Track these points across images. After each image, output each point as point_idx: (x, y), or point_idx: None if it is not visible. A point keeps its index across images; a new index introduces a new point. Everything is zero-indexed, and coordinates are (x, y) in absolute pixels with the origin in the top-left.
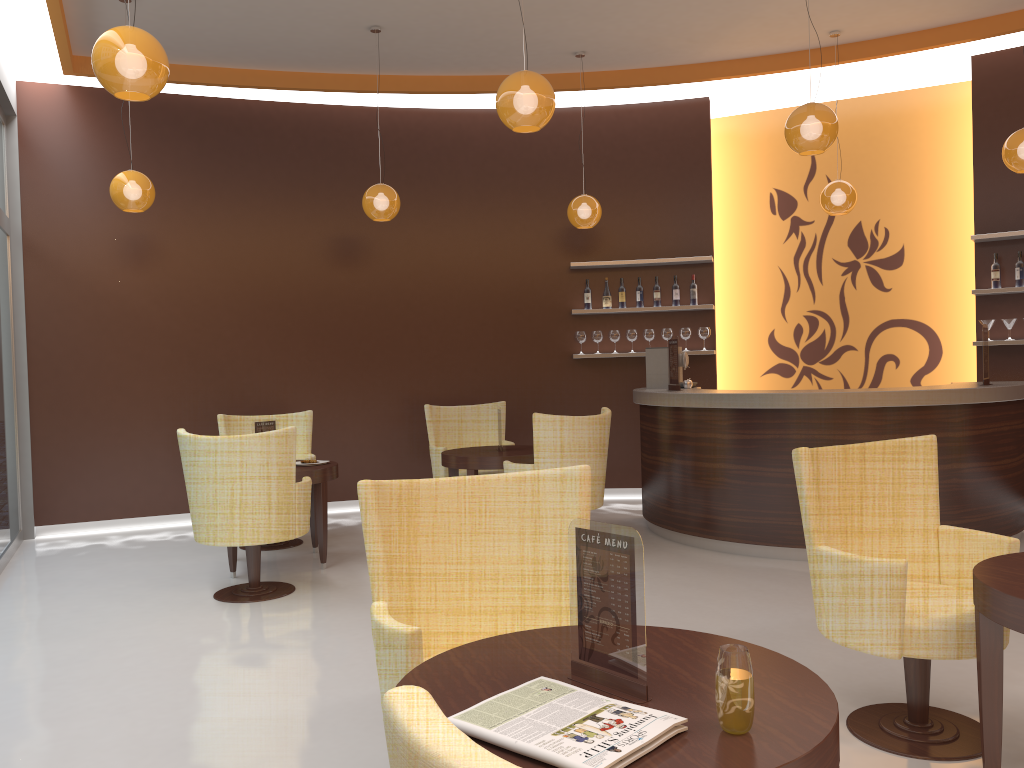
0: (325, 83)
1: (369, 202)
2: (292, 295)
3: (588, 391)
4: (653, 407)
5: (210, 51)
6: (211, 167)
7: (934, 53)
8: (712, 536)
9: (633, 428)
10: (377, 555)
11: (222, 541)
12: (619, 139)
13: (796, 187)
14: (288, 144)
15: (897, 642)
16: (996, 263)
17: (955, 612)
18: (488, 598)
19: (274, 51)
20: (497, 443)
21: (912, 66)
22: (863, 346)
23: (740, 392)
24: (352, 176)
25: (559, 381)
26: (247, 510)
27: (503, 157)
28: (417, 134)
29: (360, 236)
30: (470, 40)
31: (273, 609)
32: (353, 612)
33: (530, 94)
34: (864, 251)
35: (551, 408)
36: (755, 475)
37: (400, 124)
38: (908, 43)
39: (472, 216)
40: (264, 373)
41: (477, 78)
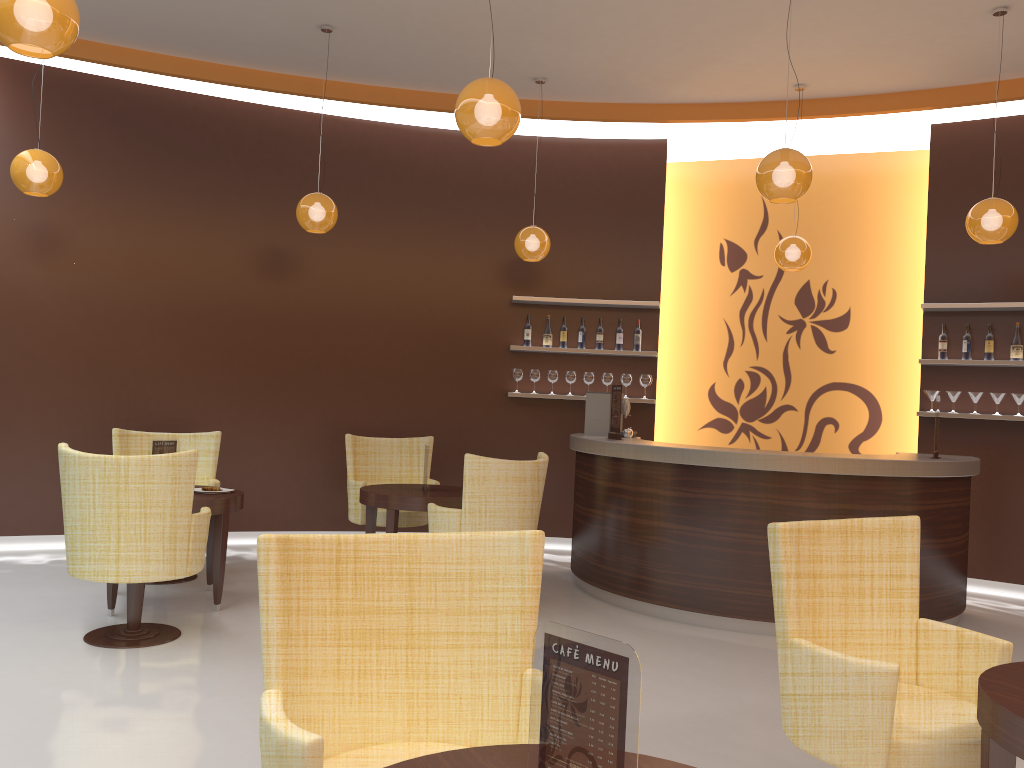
0: (267, 82)
1: (304, 211)
2: (211, 304)
3: (521, 432)
4: (591, 455)
5: (143, 33)
6: (133, 158)
7: (895, 118)
8: (646, 599)
9: (565, 474)
10: (275, 631)
11: (99, 576)
12: (572, 173)
13: (747, 240)
14: (221, 142)
15: (882, 760)
16: (944, 334)
17: (944, 725)
18: (409, 685)
19: (214, 41)
20: (421, 481)
21: (871, 129)
22: (803, 407)
23: (686, 447)
24: (288, 183)
25: (491, 419)
26: (132, 542)
27: (451, 180)
28: (362, 147)
29: (291, 248)
30: (427, 52)
31: (152, 658)
32: (245, 667)
33: (494, 103)
34: (811, 310)
35: (480, 447)
36: (696, 537)
37: (344, 134)
38: (871, 105)
39: (413, 238)
40: (172, 386)
41: (430, 94)
